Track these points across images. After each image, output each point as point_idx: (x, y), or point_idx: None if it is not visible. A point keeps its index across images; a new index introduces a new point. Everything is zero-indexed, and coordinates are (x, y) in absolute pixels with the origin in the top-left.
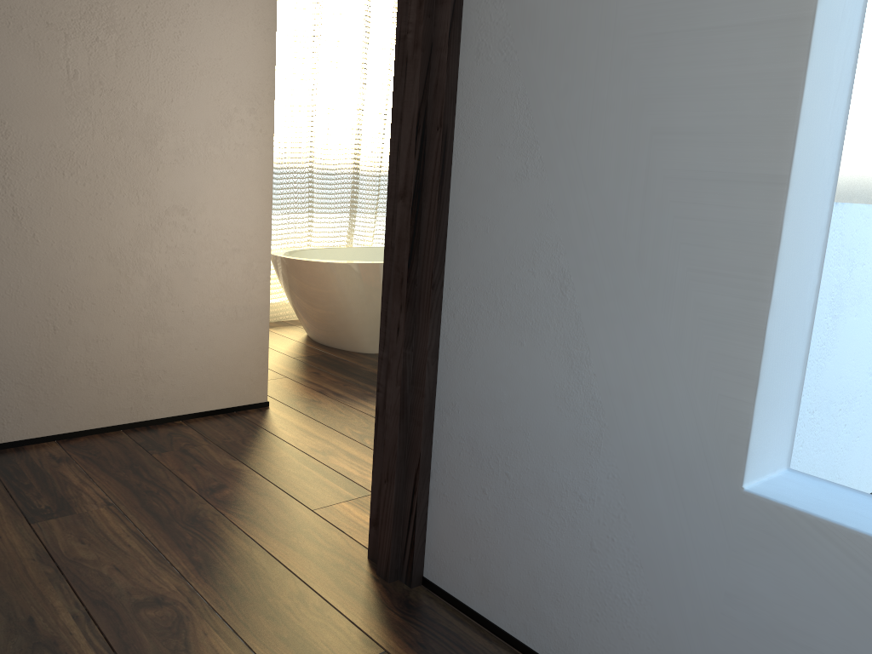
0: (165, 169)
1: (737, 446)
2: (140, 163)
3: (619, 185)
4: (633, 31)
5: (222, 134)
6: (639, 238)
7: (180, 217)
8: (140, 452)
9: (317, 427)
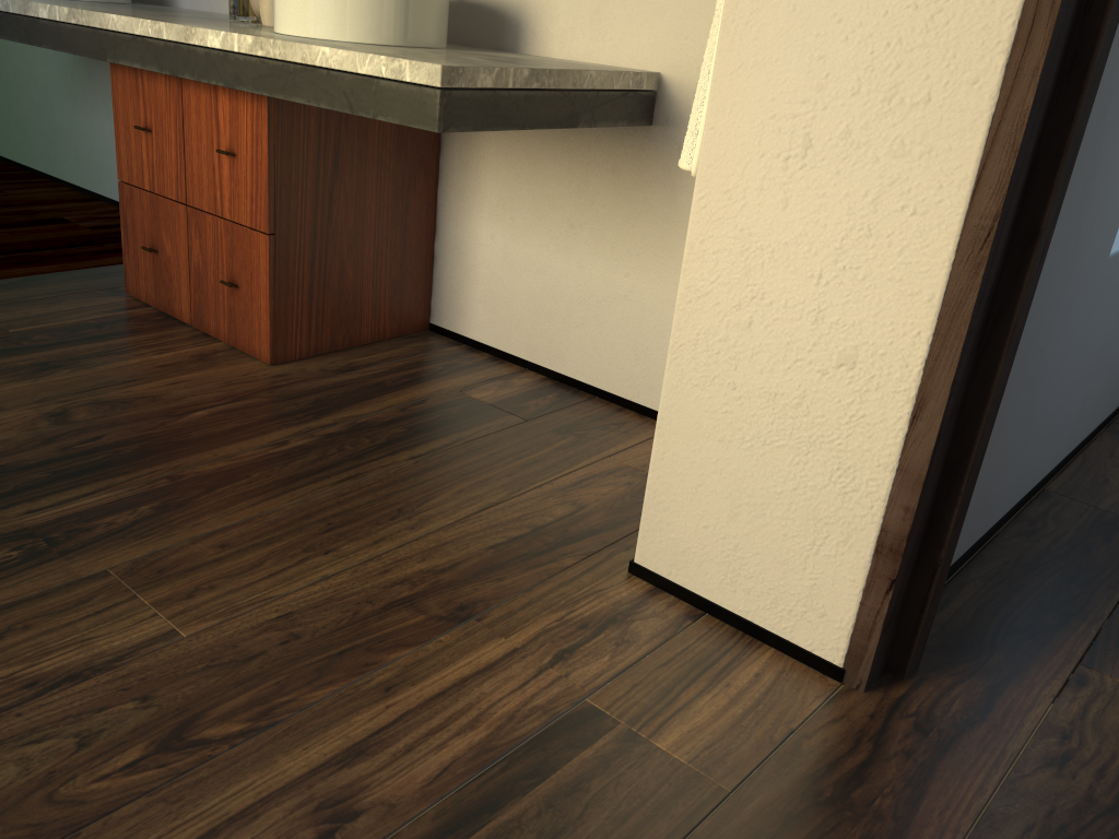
0: None
1: (1118, 223)
2: None
3: None
4: None
5: None
6: None
7: None
8: None
9: None
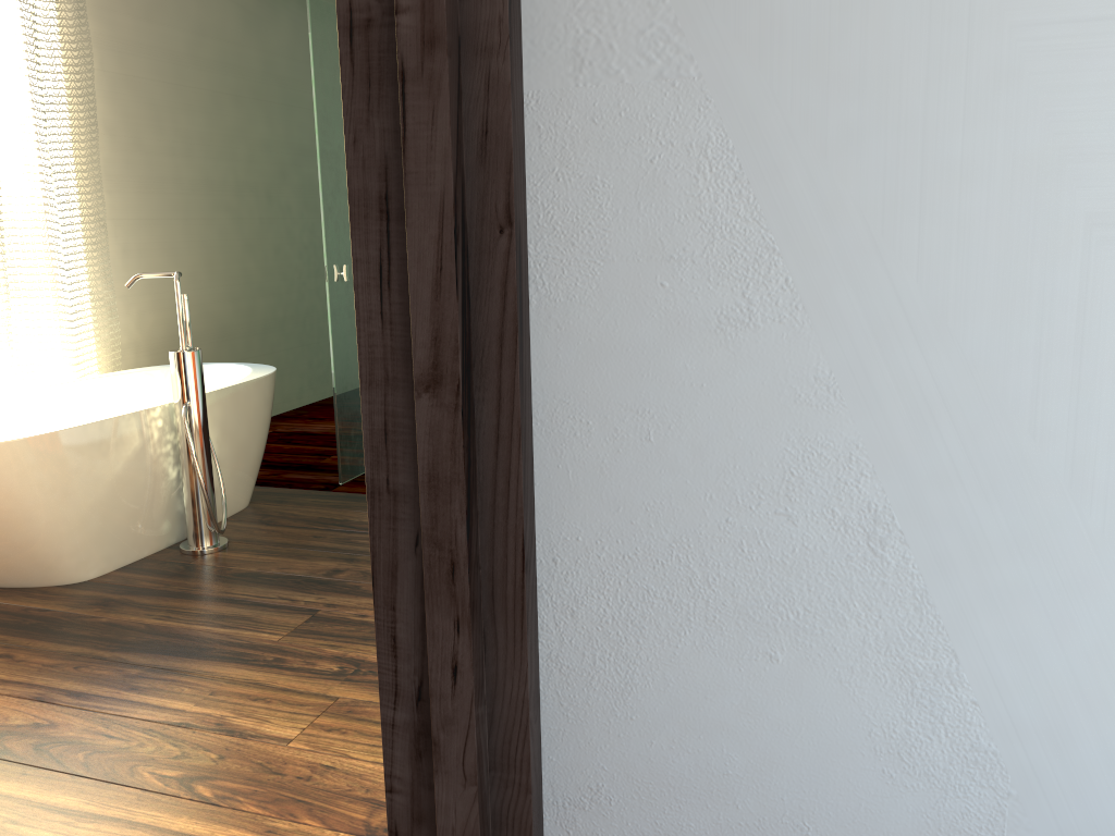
0: None
1: None
2: None
3: (1009, 331)
4: (1025, 15)
5: None
6: (1072, 434)
7: None
8: None
9: (84, 790)
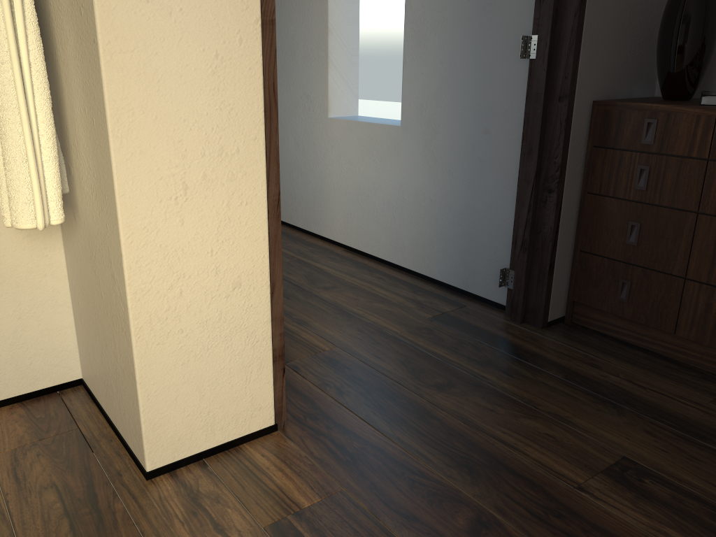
0: None
1: None
2: None
3: None
4: None
5: None
6: None
7: None
8: None
9: None
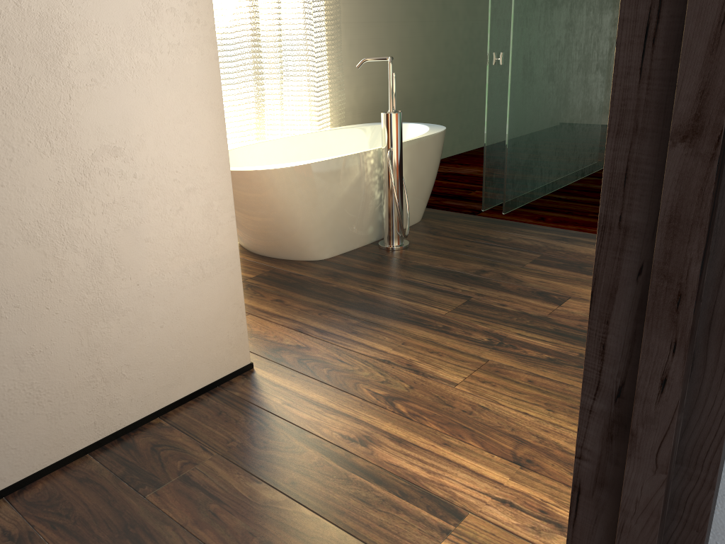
0: (81, 96)
1: None
2: (44, 92)
3: None
4: None
5: (150, 32)
6: None
7: (112, 161)
8: (129, 496)
9: (327, 393)
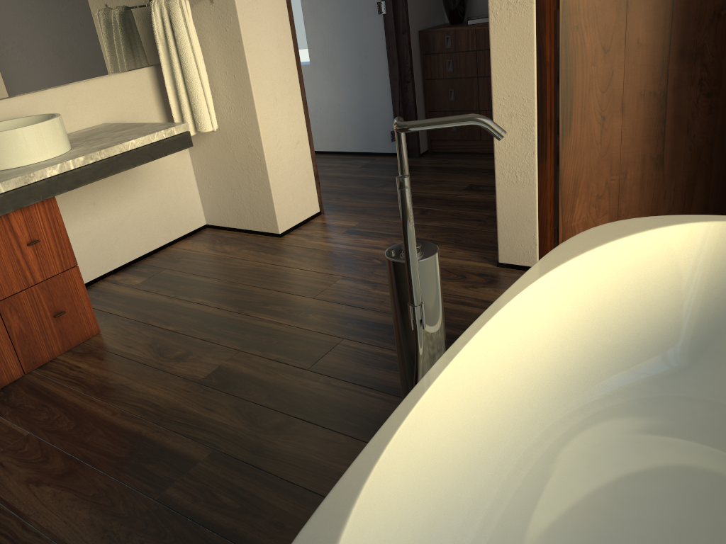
0: None
1: None
2: None
3: None
4: None
5: None
6: None
7: None
8: None
9: None
